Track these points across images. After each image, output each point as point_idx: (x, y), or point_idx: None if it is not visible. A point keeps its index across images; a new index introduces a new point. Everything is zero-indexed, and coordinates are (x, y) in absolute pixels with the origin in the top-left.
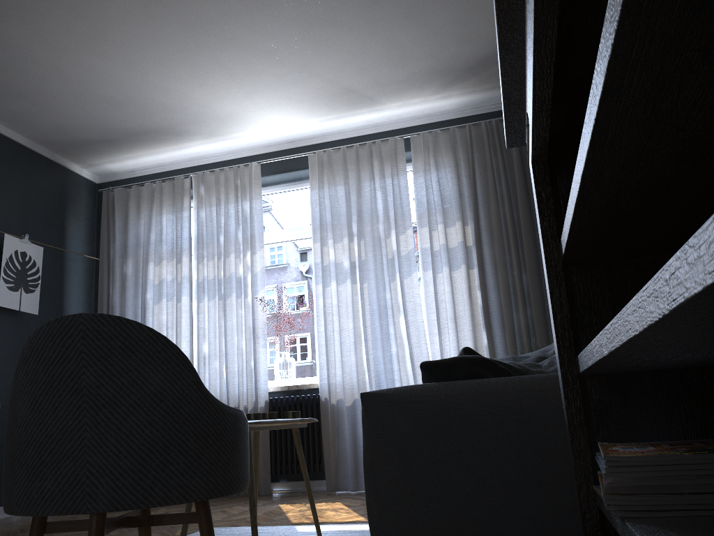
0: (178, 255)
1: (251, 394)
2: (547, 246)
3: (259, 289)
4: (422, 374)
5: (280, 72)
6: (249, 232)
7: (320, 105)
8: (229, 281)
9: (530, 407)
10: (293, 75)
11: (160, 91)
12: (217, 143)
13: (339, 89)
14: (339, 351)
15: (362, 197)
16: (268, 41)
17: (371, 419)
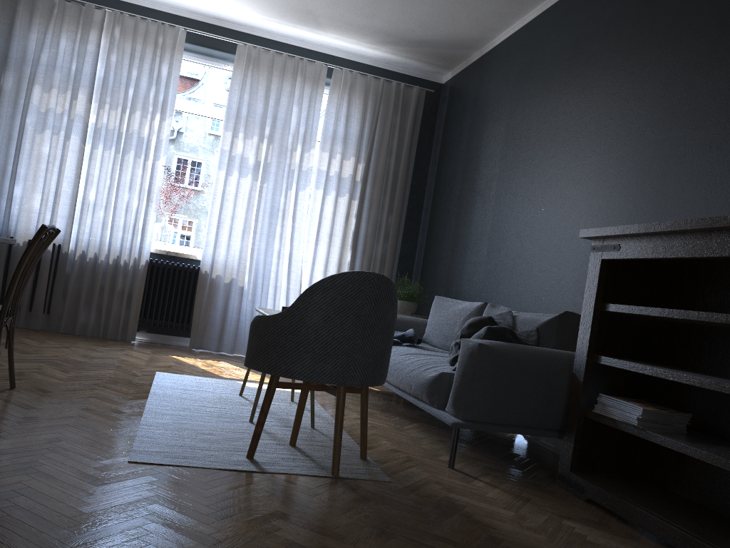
0: (75, 90)
1: (134, 251)
2: (596, 301)
3: (161, 155)
4: (486, 332)
5: None
6: (163, 96)
7: (274, 9)
8: (131, 138)
9: (552, 366)
10: None
11: None
12: None
13: (302, 8)
14: (227, 234)
15: (279, 105)
16: None
17: (482, 357)
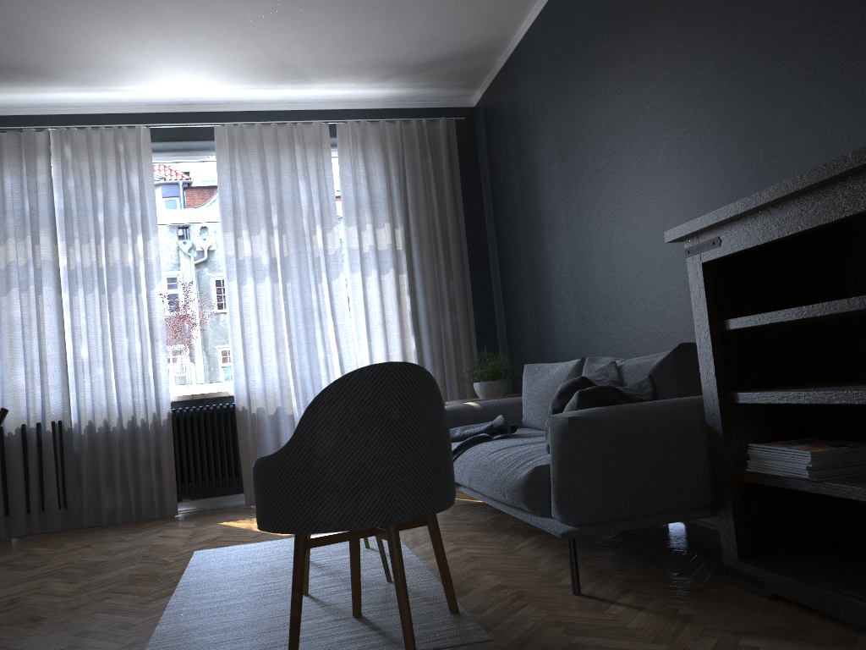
0: (35, 233)
1: (151, 406)
2: (711, 321)
3: (155, 282)
4: (579, 400)
5: (222, 35)
6: (140, 212)
7: (244, 74)
8: (114, 271)
9: (678, 422)
10: (234, 40)
11: (55, 27)
12: (89, 93)
13: (275, 62)
14: (257, 356)
15: (282, 185)
16: (229, 4)
17: (578, 435)
